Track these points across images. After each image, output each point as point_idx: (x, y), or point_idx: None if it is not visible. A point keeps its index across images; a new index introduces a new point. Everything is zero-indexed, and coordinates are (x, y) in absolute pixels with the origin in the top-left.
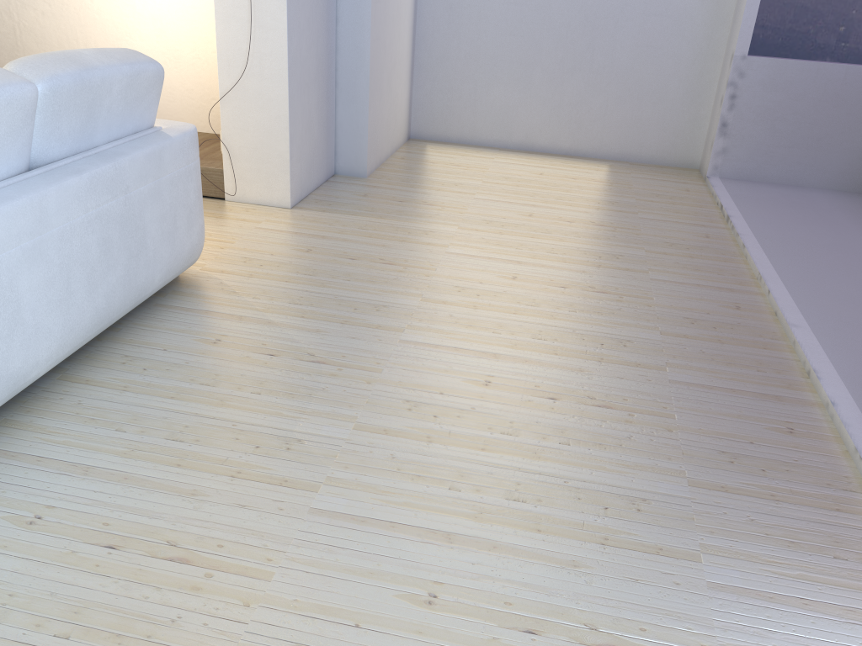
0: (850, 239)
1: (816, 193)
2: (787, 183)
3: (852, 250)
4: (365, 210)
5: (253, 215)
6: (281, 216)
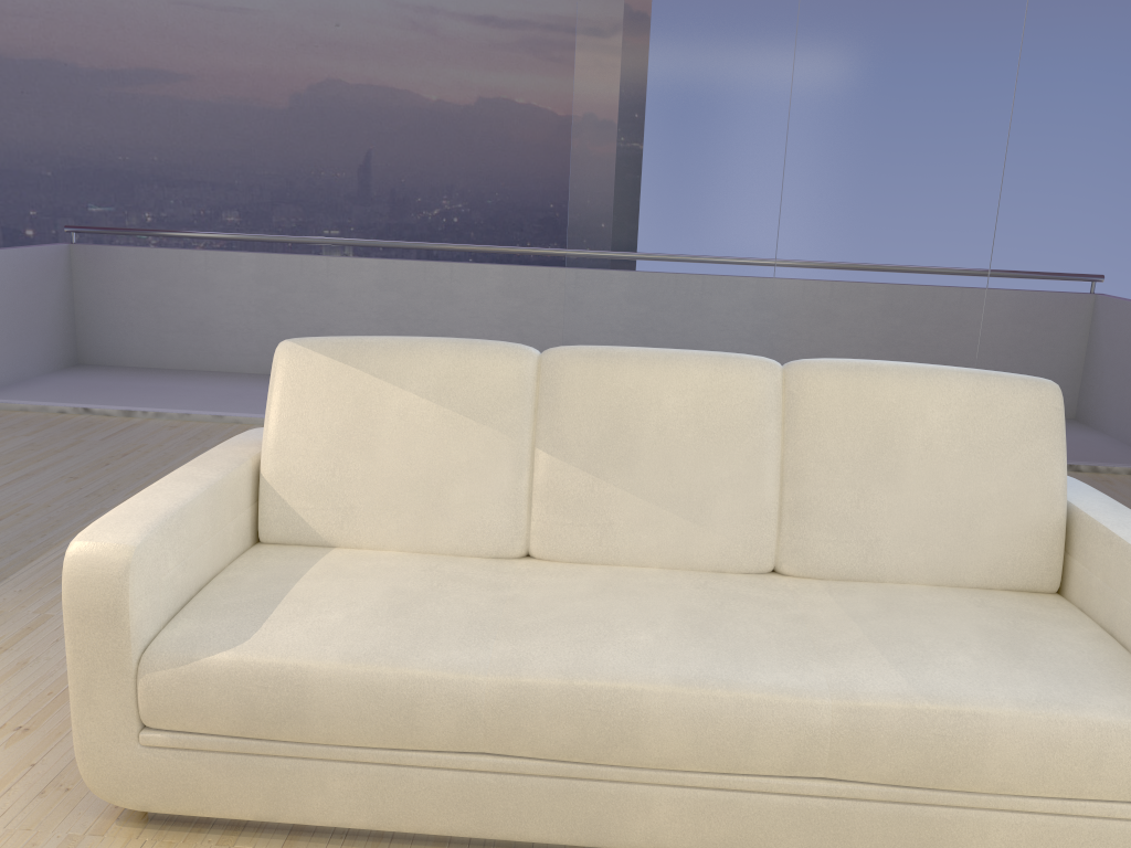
0: (207, 390)
1: (56, 379)
2: (17, 381)
3: (236, 393)
4: (11, 553)
5: (6, 623)
6: (20, 603)
